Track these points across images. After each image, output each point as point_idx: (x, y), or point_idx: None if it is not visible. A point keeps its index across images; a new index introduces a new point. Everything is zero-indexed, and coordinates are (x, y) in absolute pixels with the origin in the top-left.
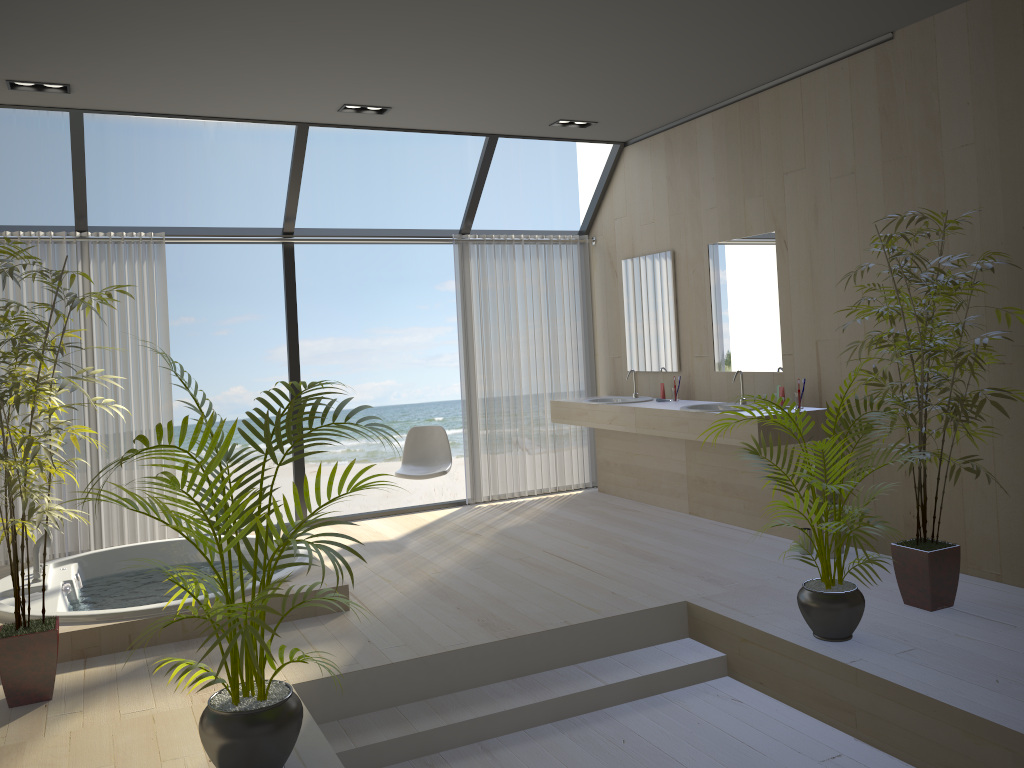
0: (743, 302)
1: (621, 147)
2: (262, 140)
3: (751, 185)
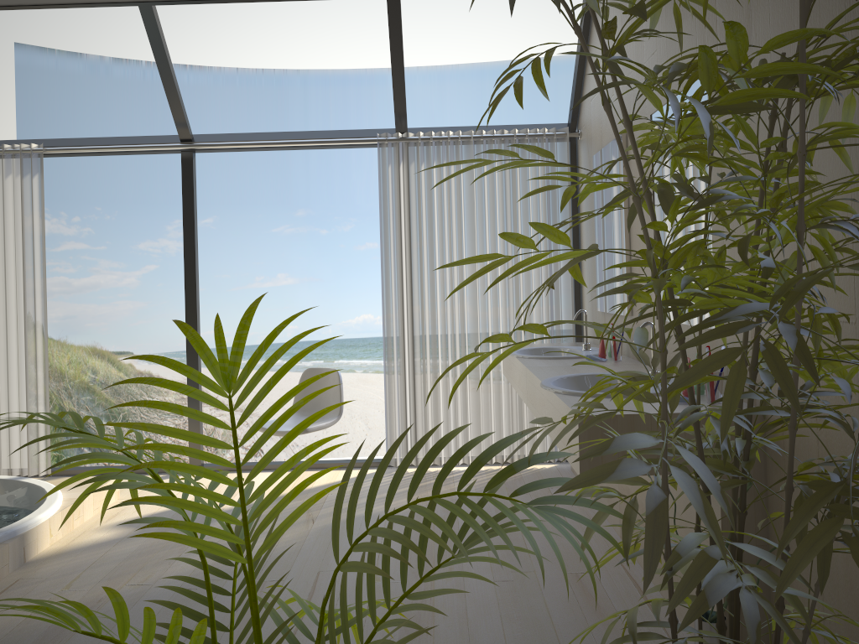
0: None
1: None
2: (438, 80)
3: None
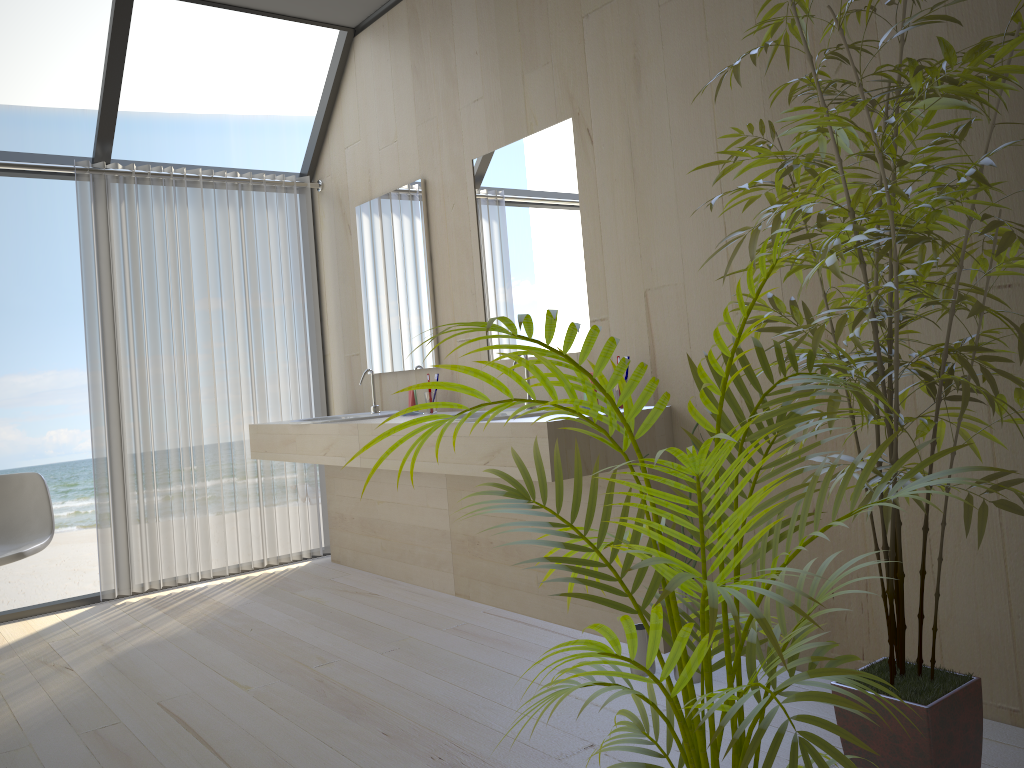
0: (527, 243)
1: (350, 36)
2: None
3: (533, 49)
